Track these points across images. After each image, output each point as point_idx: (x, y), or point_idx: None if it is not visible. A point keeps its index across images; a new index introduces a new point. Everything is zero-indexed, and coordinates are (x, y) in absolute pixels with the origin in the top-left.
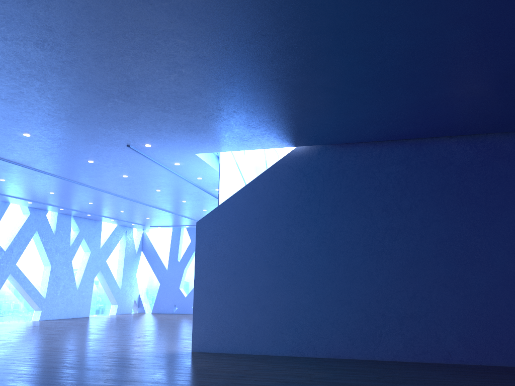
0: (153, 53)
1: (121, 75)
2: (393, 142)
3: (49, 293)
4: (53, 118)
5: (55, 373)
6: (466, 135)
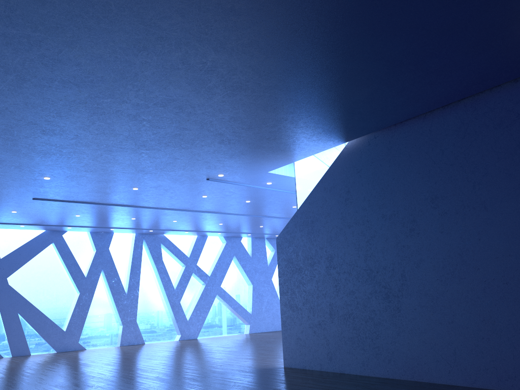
0: (106, 114)
1: (116, 135)
2: (444, 109)
3: (254, 309)
4: (130, 174)
5: (135, 382)
6: None
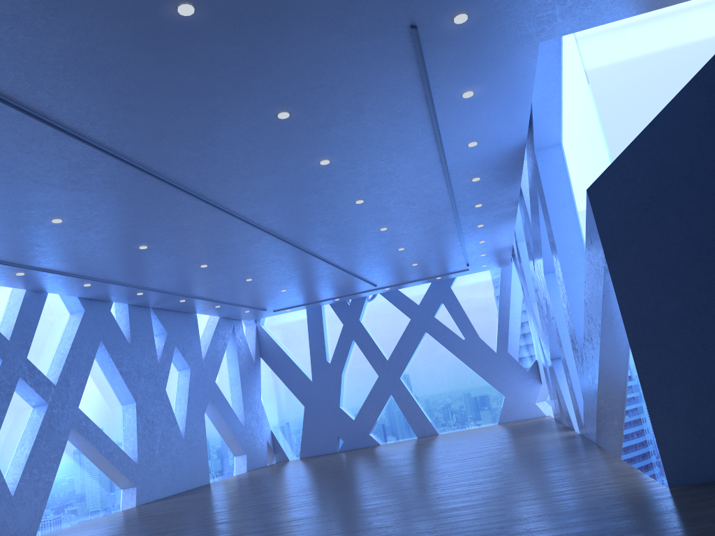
0: None
1: None
2: None
3: (141, 452)
4: None
5: None
6: None
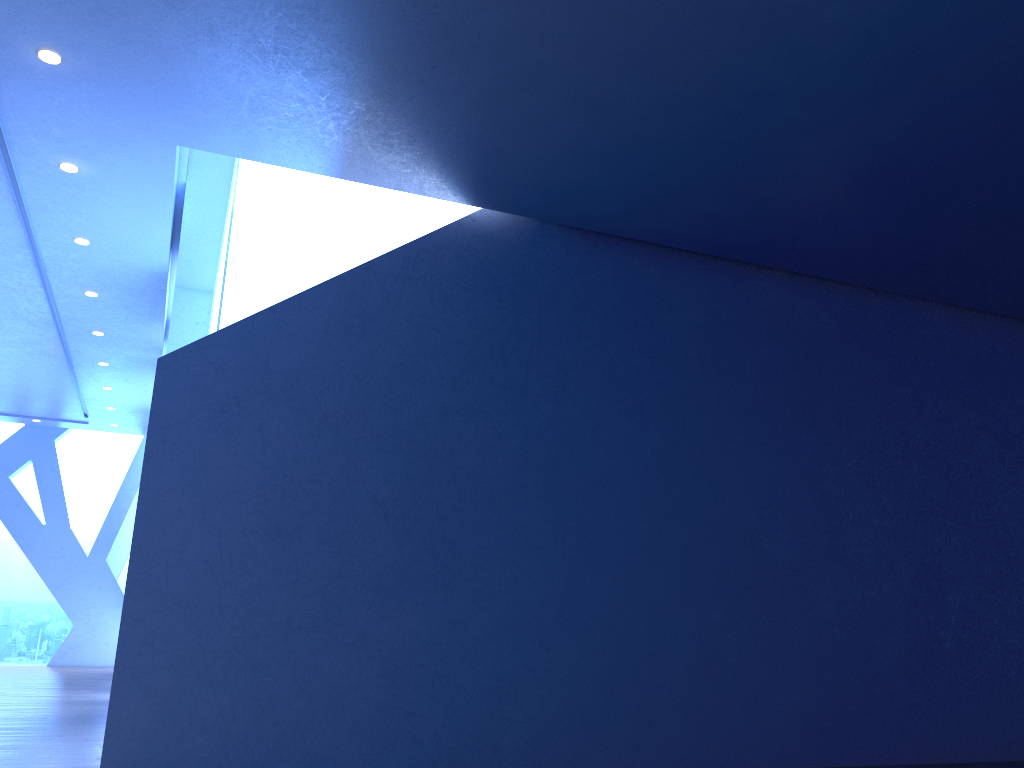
0: None
1: None
2: (690, 257)
3: None
4: None
5: None
6: (815, 279)
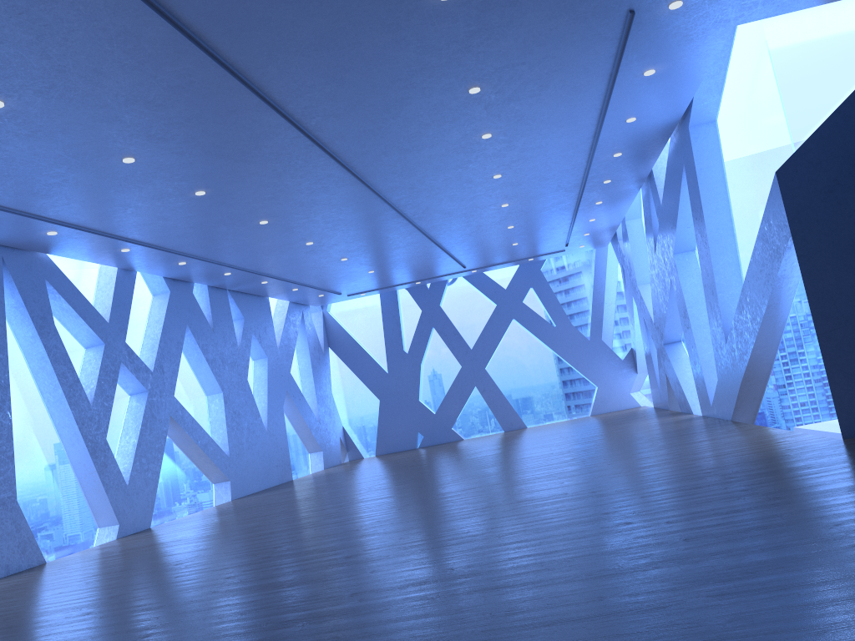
0: None
1: None
2: None
3: (231, 445)
4: None
5: (850, 505)
6: None
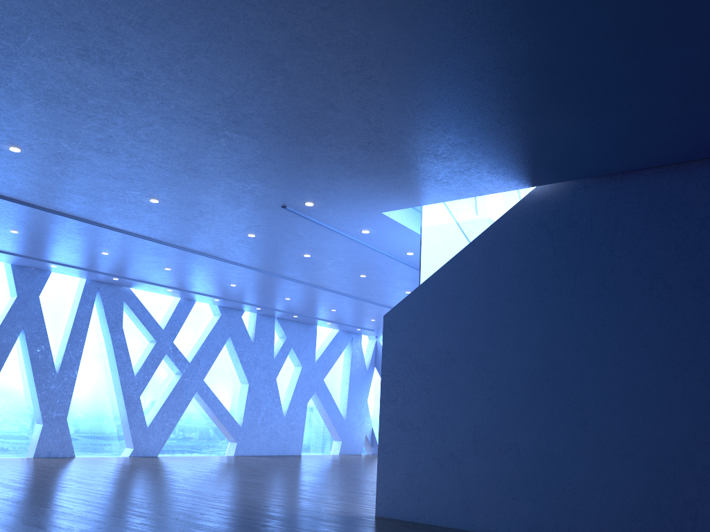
0: (229, 43)
1: (209, 90)
2: None
3: (246, 419)
4: (168, 172)
5: (149, 527)
6: None
